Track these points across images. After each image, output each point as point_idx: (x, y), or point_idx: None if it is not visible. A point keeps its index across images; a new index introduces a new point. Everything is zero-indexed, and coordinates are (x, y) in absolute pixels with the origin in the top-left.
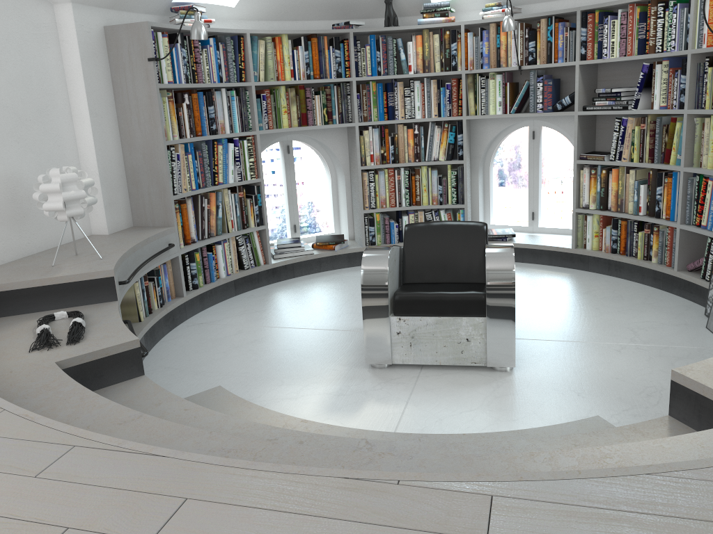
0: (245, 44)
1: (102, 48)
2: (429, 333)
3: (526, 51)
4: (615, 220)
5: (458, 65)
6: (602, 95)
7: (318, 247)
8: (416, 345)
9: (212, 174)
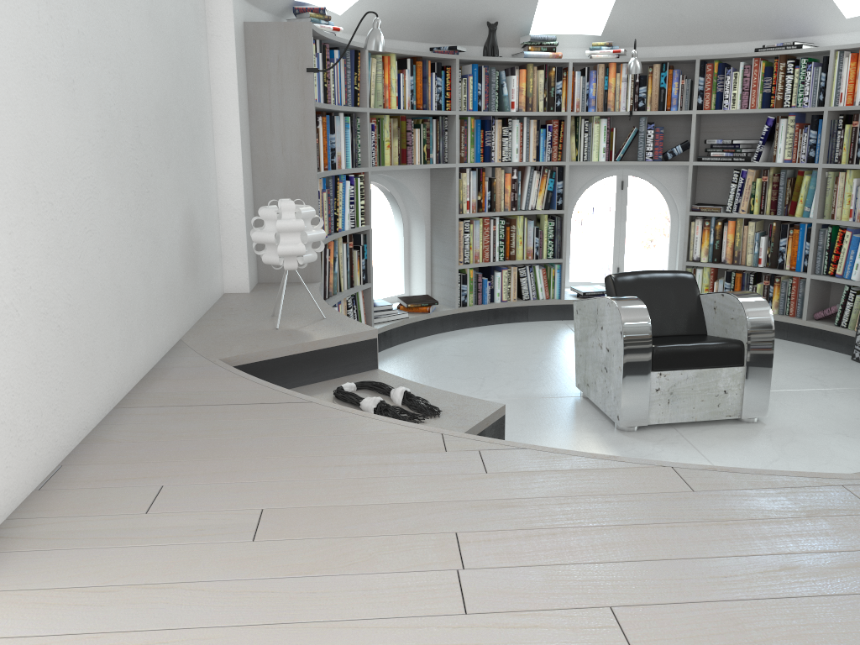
0: (361, 62)
1: (243, 49)
2: (689, 387)
3: (636, 96)
4: (729, 273)
5: (562, 106)
6: (716, 146)
7: (406, 309)
8: (673, 402)
9: (333, 218)
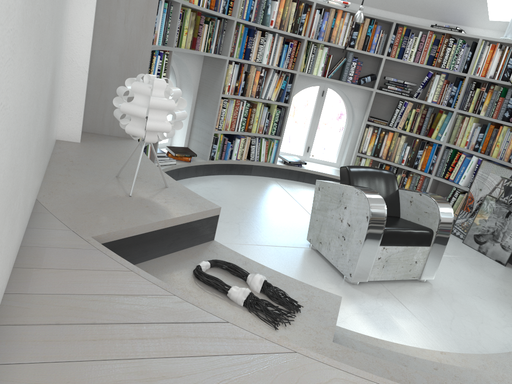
0: None
1: None
2: (397, 258)
3: (350, 37)
4: (382, 165)
5: (302, 31)
6: (391, 82)
7: (173, 157)
8: (386, 267)
9: None
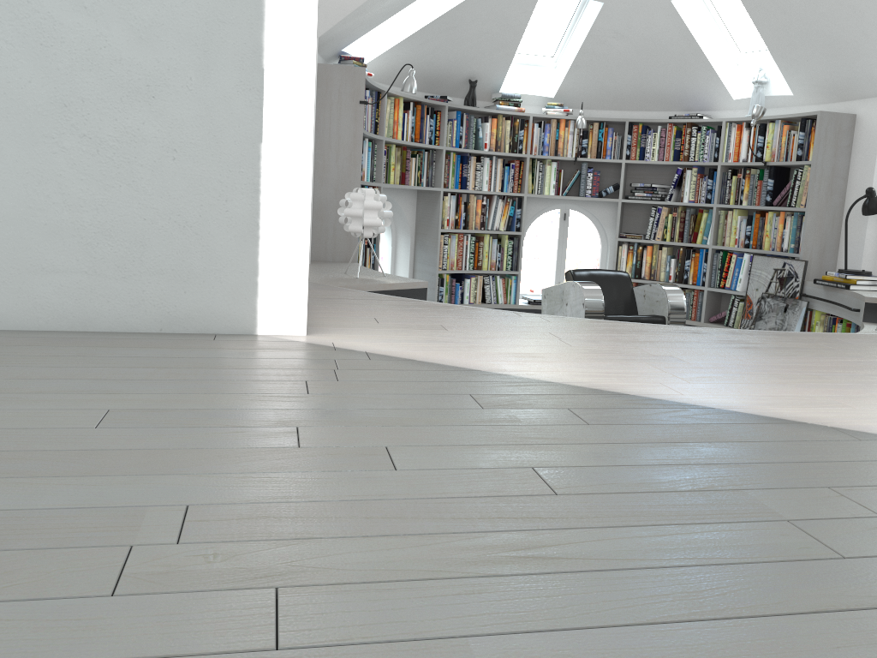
0: (381, 101)
1: None
2: None
3: (580, 146)
4: None
5: (523, 149)
6: (639, 188)
7: None
8: None
9: None
